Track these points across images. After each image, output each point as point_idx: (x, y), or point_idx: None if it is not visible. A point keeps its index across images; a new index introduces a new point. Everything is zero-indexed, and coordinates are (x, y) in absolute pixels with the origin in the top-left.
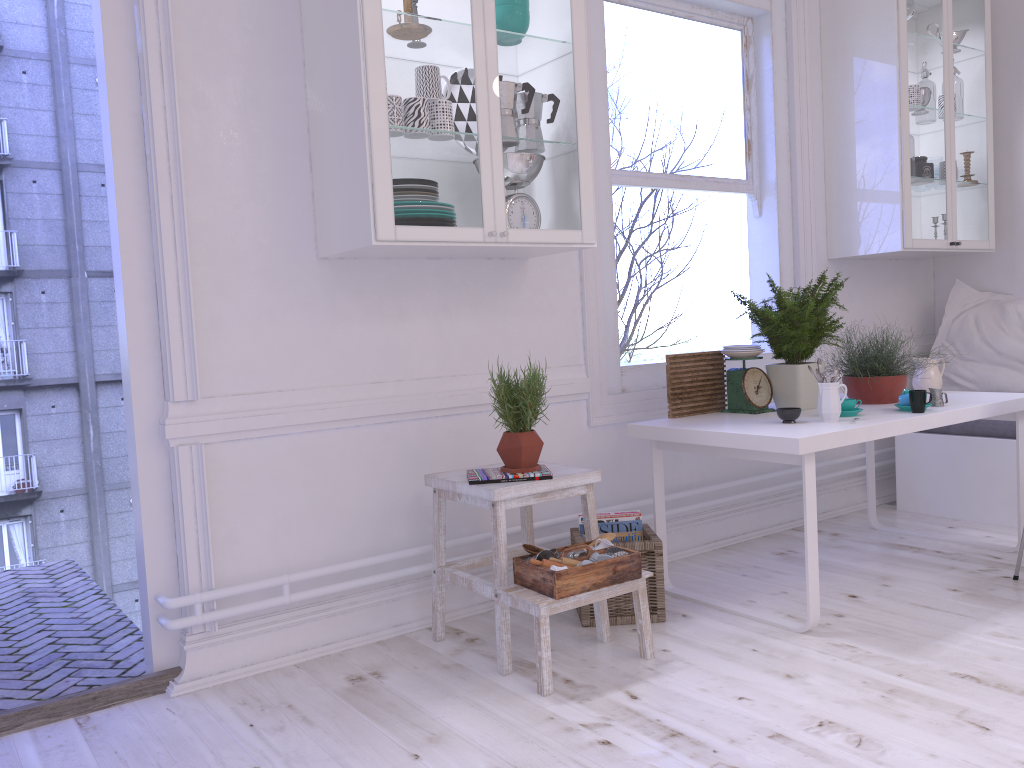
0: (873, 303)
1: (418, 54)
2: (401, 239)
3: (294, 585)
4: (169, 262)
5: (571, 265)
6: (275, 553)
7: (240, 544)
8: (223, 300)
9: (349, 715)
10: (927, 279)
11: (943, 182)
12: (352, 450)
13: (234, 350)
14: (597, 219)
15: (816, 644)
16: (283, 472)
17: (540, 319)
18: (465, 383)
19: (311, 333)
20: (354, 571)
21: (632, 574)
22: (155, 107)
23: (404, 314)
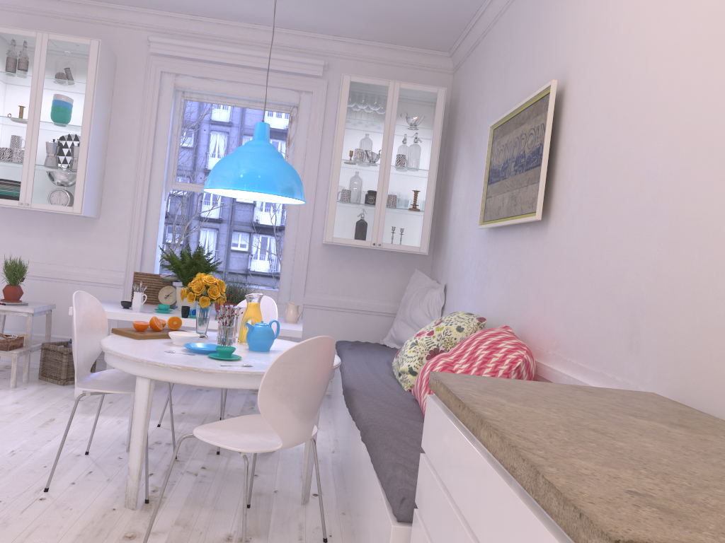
0: (363, 275)
1: None
2: None
3: None
4: None
5: (125, 224)
6: None
7: None
8: None
9: None
10: (424, 268)
11: (372, 206)
12: None
13: None
14: (145, 204)
15: (64, 402)
16: None
17: (102, 247)
18: (54, 268)
19: None
20: None
21: (3, 348)
22: None
23: (29, 234)
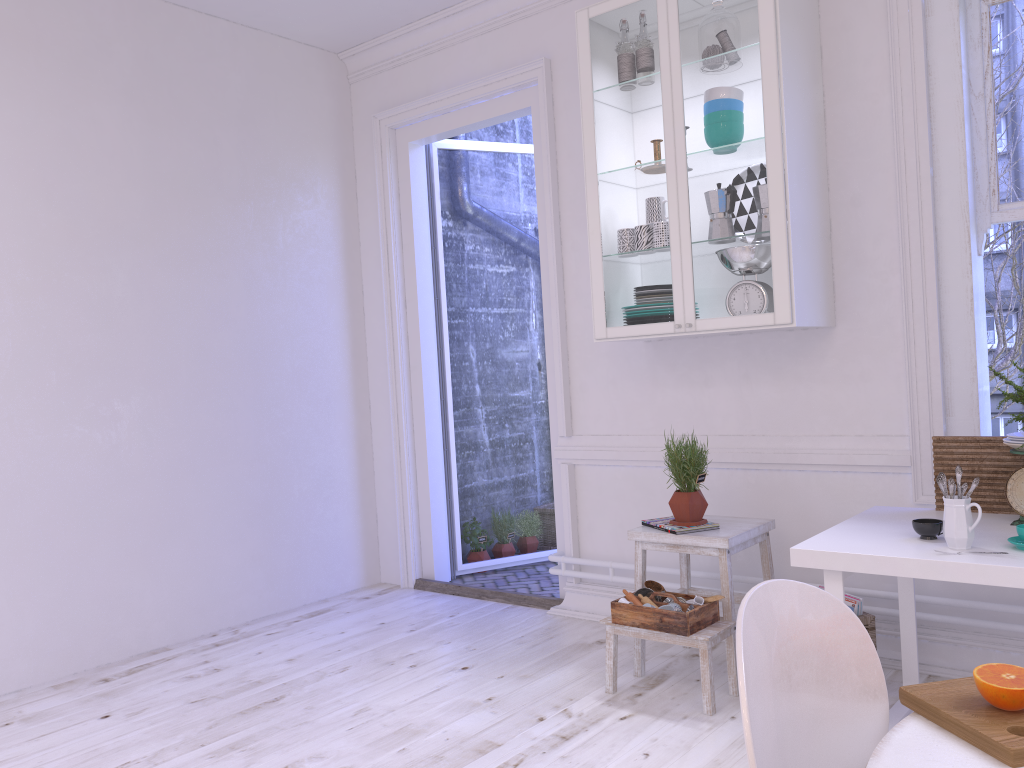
0: None
1: (622, 198)
2: (610, 337)
3: (627, 572)
4: (556, 351)
5: (892, 329)
6: (615, 546)
7: (595, 533)
8: (586, 373)
9: (546, 652)
10: None
11: None
12: (667, 484)
13: (592, 405)
14: (932, 275)
15: None
16: (620, 491)
17: (850, 386)
18: (762, 443)
19: (639, 395)
20: (668, 576)
21: (678, 629)
22: (549, 257)
23: (708, 381)
